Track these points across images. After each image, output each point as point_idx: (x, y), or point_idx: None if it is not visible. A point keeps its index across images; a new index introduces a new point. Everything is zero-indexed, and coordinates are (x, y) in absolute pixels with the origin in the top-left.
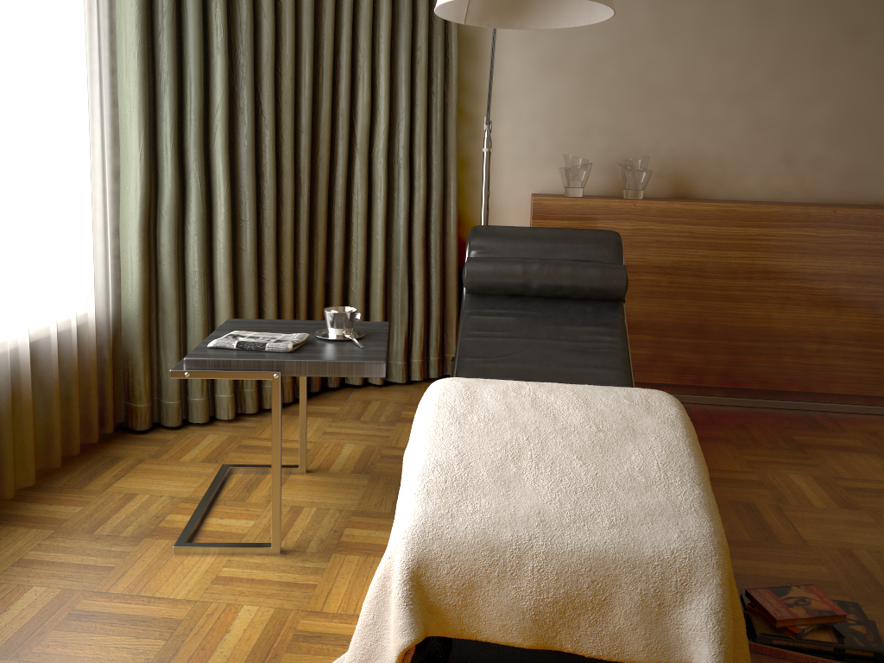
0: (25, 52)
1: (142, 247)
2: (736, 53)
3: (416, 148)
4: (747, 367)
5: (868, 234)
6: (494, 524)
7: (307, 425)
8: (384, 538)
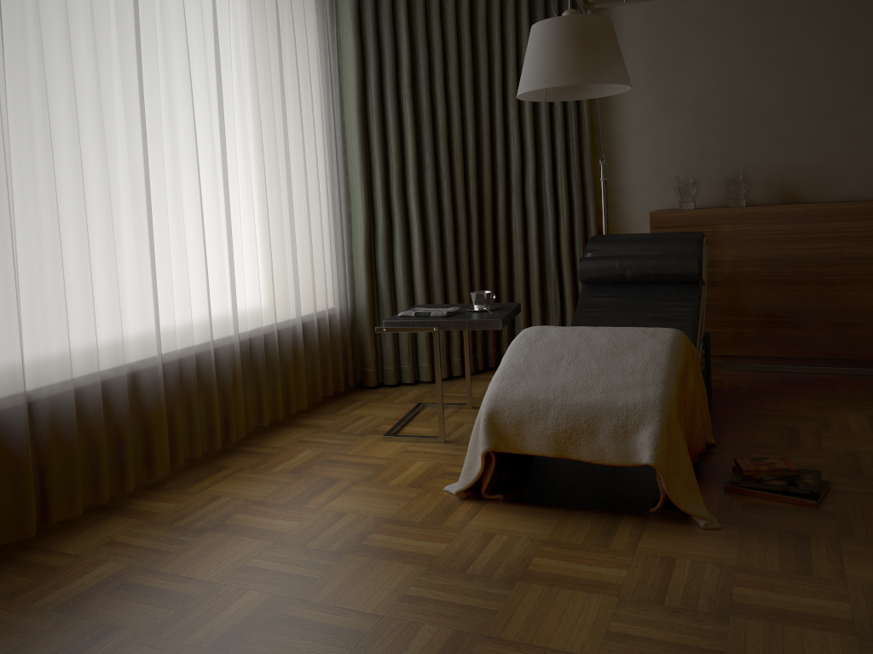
0: (293, 149)
1: (366, 264)
2: (828, 77)
3: (558, 182)
4: (846, 340)
5: None
6: (535, 391)
7: (481, 385)
8: None
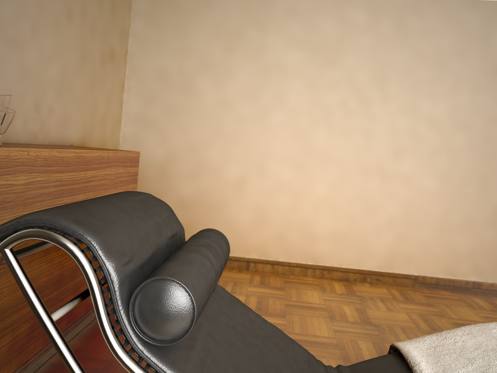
0: None
1: None
2: None
3: None
4: None
5: (124, 169)
6: None
7: None
8: None
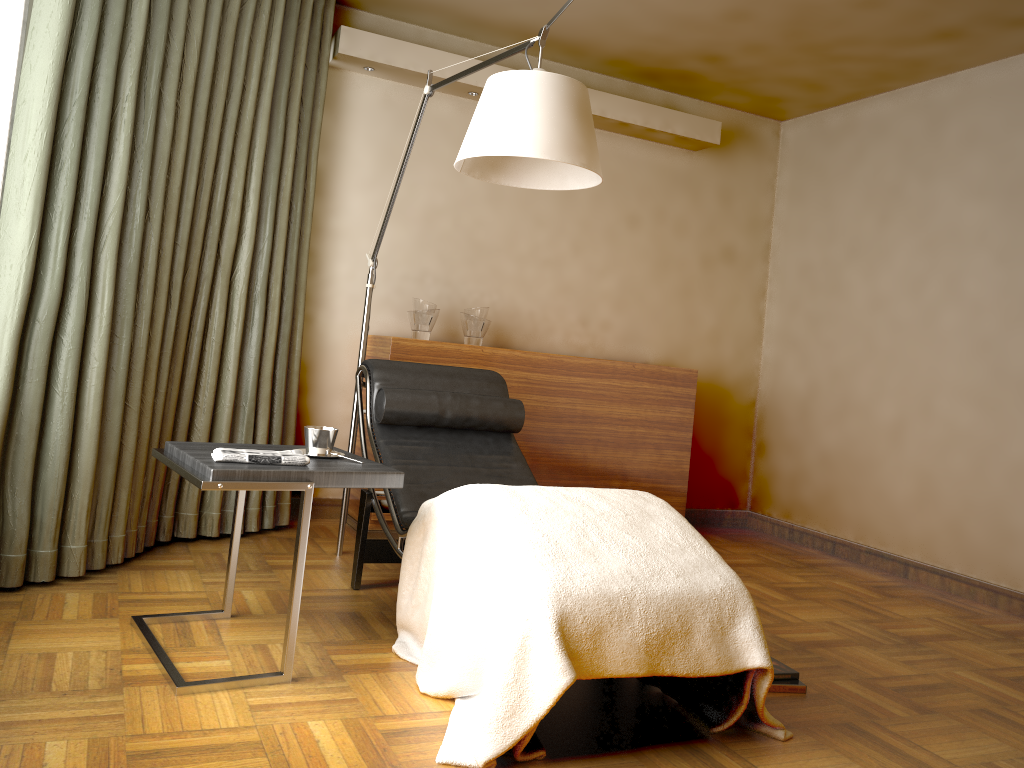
0: None
1: (14, 359)
2: (548, 224)
3: (273, 276)
4: None
5: (656, 386)
6: (603, 581)
7: (176, 577)
8: (375, 658)
